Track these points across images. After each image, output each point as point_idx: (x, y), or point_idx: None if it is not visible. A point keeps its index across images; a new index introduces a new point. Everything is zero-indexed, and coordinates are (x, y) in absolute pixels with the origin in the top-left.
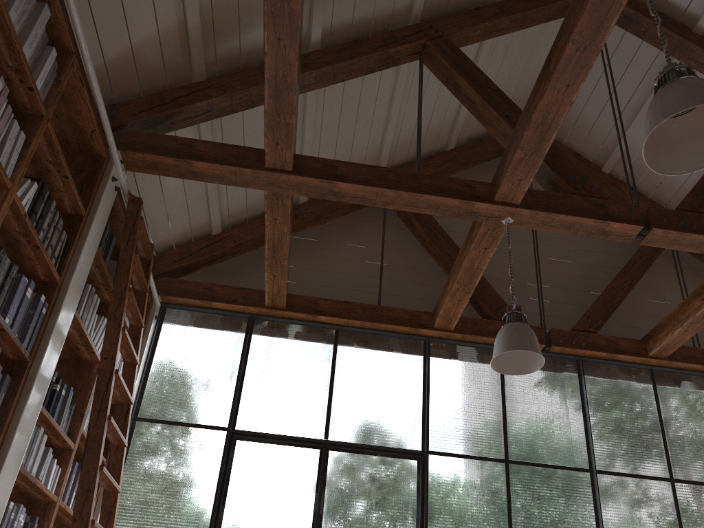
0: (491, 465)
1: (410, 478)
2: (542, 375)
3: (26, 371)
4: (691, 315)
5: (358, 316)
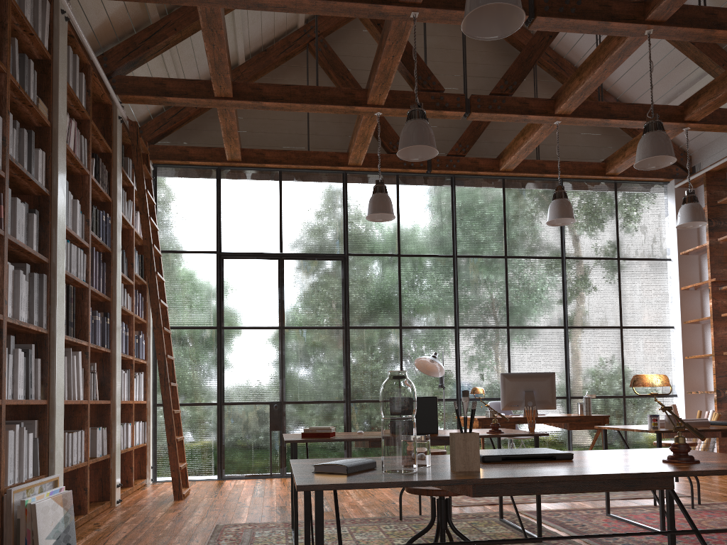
0: (389, 259)
1: (337, 272)
2: (426, 191)
3: (111, 258)
4: (518, 149)
5: (294, 161)
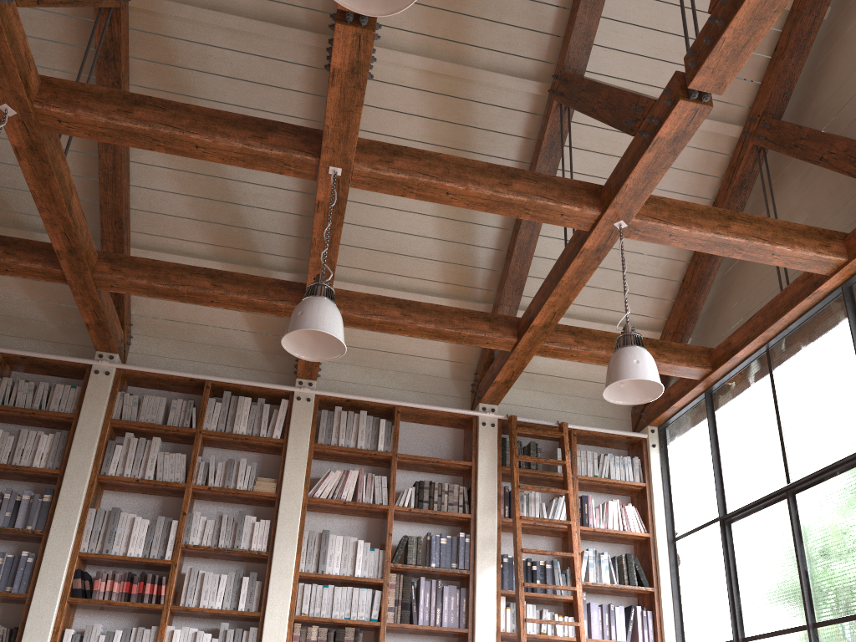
0: None
1: None
2: None
3: (470, 580)
4: None
5: (761, 327)
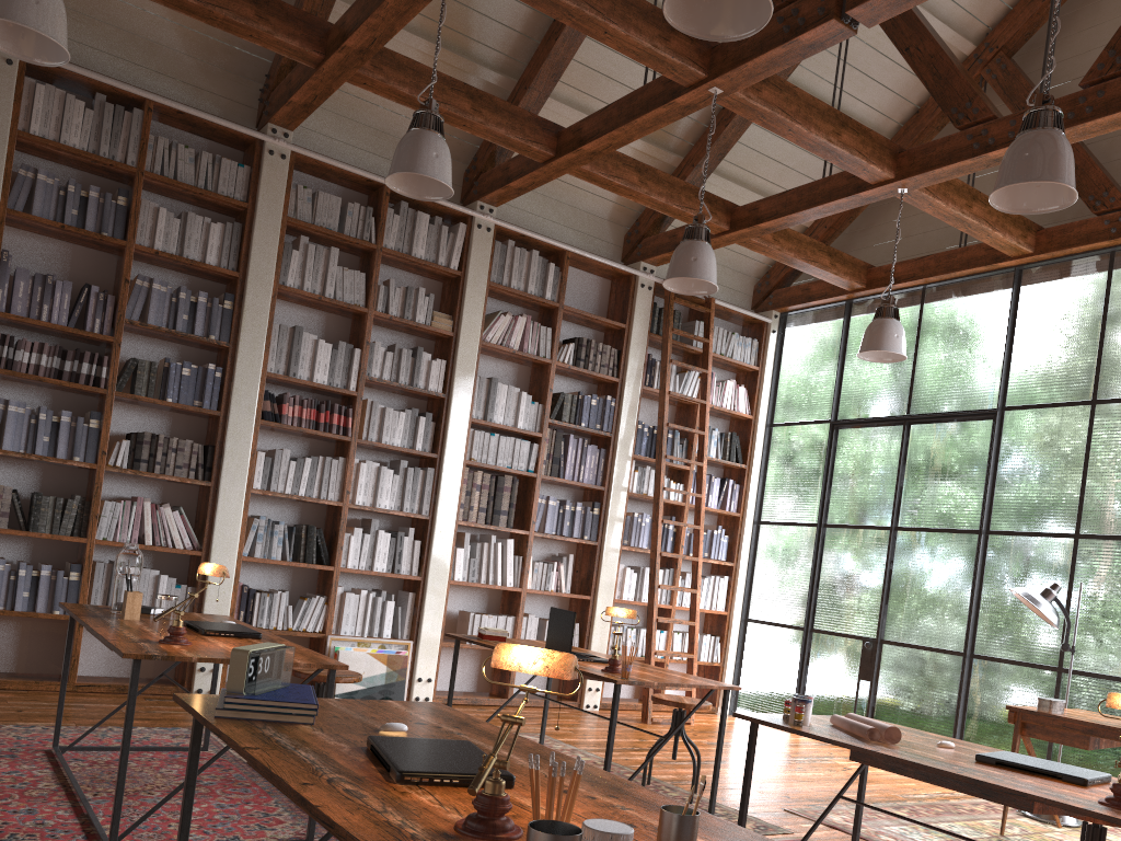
0: (1074, 410)
1: (983, 440)
2: None
3: (611, 443)
4: None
5: (931, 272)
